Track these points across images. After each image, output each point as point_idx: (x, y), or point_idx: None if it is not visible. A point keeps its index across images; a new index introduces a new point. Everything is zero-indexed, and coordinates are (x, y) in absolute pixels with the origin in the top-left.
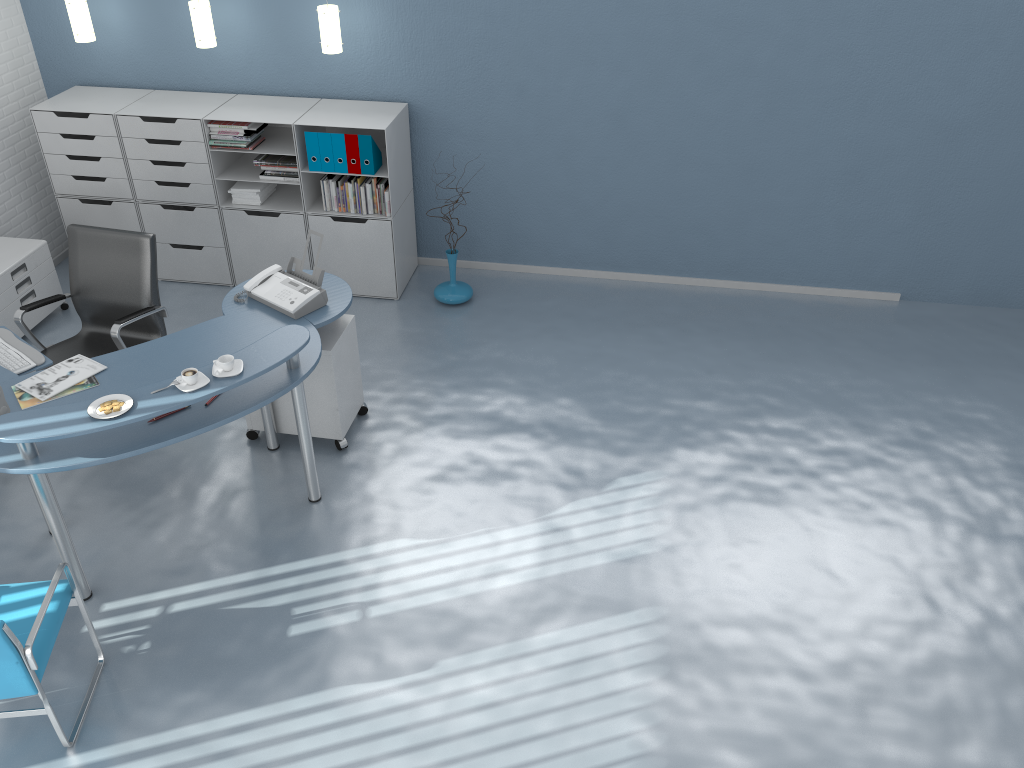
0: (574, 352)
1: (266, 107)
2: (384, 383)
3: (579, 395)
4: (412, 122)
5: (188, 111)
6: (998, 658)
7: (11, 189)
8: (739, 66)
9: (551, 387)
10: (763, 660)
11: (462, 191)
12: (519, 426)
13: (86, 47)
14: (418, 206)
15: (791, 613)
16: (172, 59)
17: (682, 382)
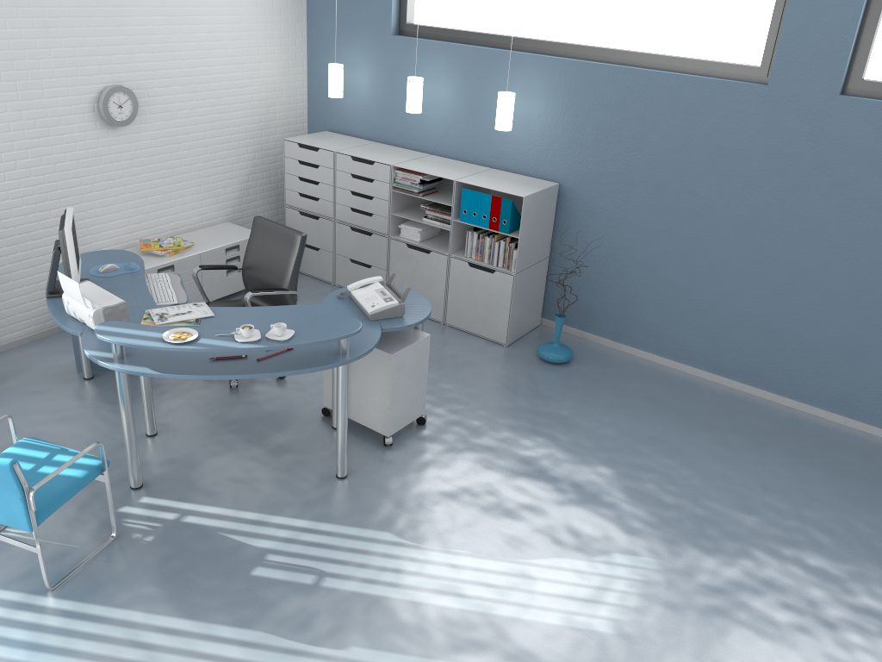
0: (637, 431)
1: (445, 166)
2: (454, 406)
3: (619, 468)
4: (560, 200)
5: (386, 158)
6: None
7: (258, 194)
8: (877, 200)
9: (597, 454)
10: None
11: (590, 268)
12: (547, 476)
13: (340, 104)
14: (551, 273)
15: None
16: (393, 121)
17: (731, 489)
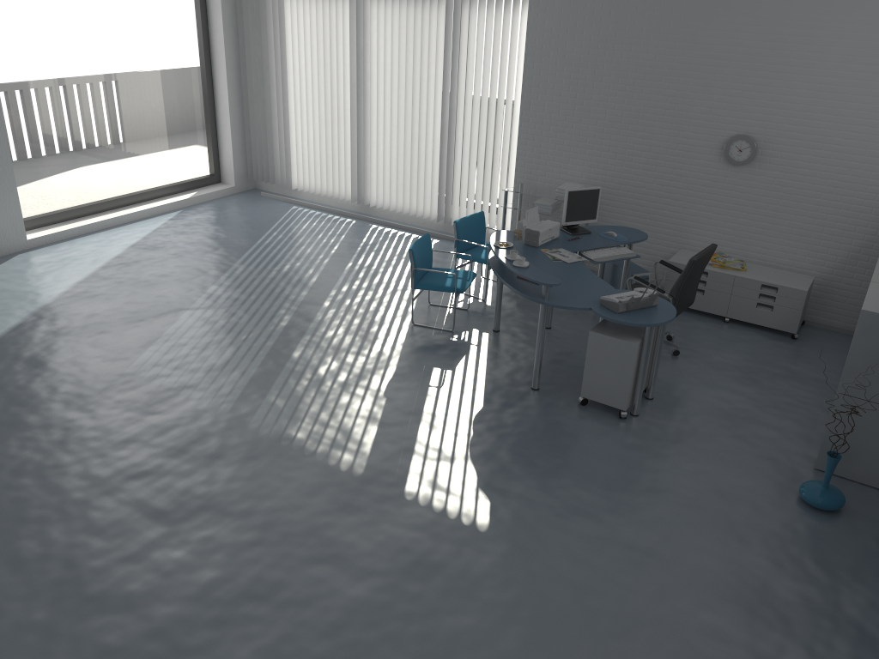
0: (693, 544)
1: None
2: (661, 433)
3: (612, 521)
4: None
5: None
6: (188, 598)
7: (868, 270)
8: None
9: (631, 510)
10: (290, 494)
11: None
12: (578, 477)
13: None
14: None
15: (309, 522)
16: None
17: (615, 597)
